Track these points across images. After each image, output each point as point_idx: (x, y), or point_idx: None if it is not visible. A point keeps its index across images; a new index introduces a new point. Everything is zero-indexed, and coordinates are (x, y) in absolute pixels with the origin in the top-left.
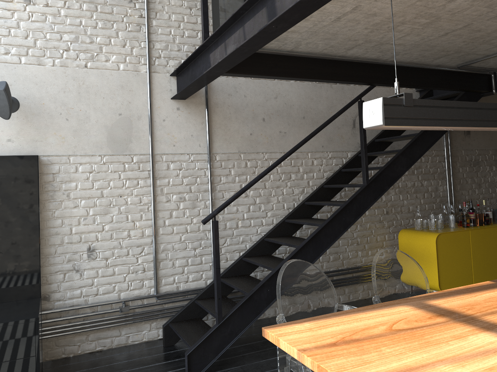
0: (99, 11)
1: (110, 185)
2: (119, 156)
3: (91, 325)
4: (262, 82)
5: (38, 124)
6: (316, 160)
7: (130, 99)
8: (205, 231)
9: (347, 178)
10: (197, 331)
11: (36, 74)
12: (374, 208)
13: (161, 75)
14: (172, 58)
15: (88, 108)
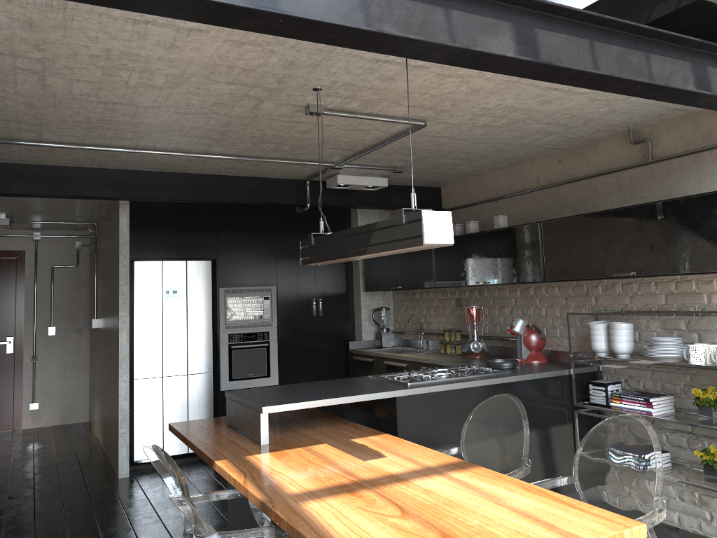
0: None
1: None
2: None
3: None
4: None
5: None
6: None
7: None
8: None
9: None
10: None
11: None
12: None
13: None
14: None
15: None
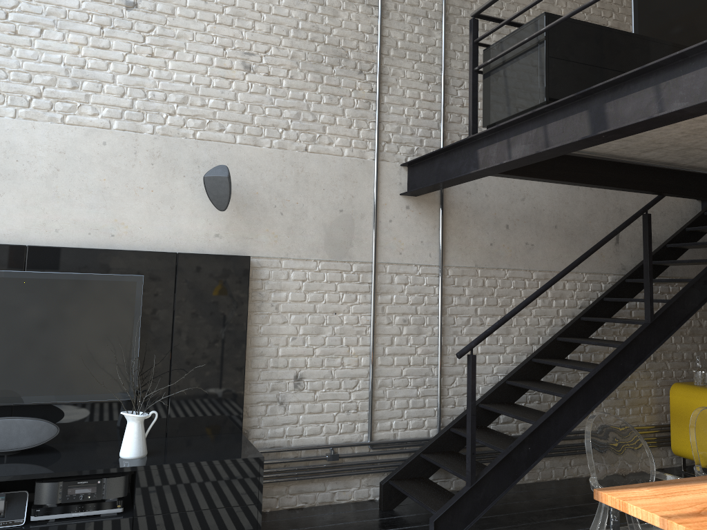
0: (324, 83)
1: (324, 298)
2: (337, 263)
3: (293, 473)
4: (508, 179)
5: (249, 218)
6: (568, 283)
7: (353, 192)
8: (430, 365)
9: (610, 310)
10: (432, 493)
11: (251, 156)
12: None
13: (390, 164)
14: (404, 144)
15: (306, 201)
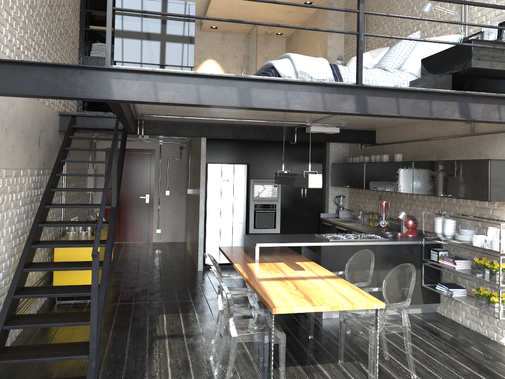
0: None
1: None
2: None
3: None
4: None
5: None
6: (24, 178)
7: None
8: None
9: (52, 198)
10: None
11: None
12: None
13: None
14: None
15: None
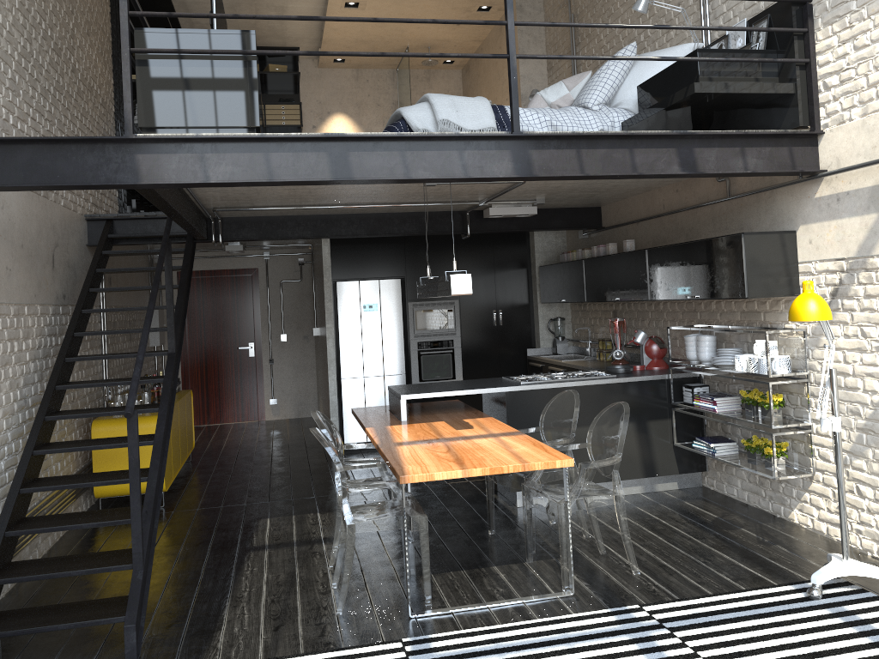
0: None
1: None
2: None
3: None
4: None
5: None
6: (31, 318)
7: None
8: None
9: (77, 347)
10: (62, 613)
11: None
12: (66, 393)
13: None
14: None
15: None
